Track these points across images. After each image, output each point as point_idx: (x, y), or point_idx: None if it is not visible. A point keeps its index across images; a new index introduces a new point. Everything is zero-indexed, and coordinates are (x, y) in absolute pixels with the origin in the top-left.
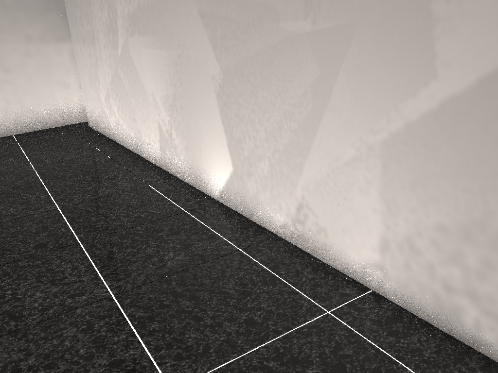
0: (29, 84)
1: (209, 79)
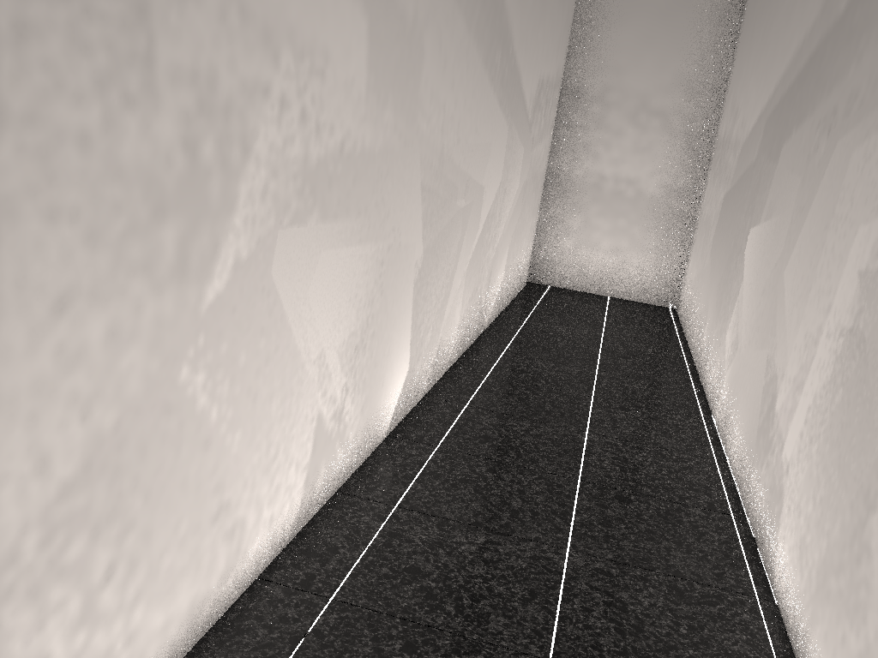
0: None
1: (412, 268)
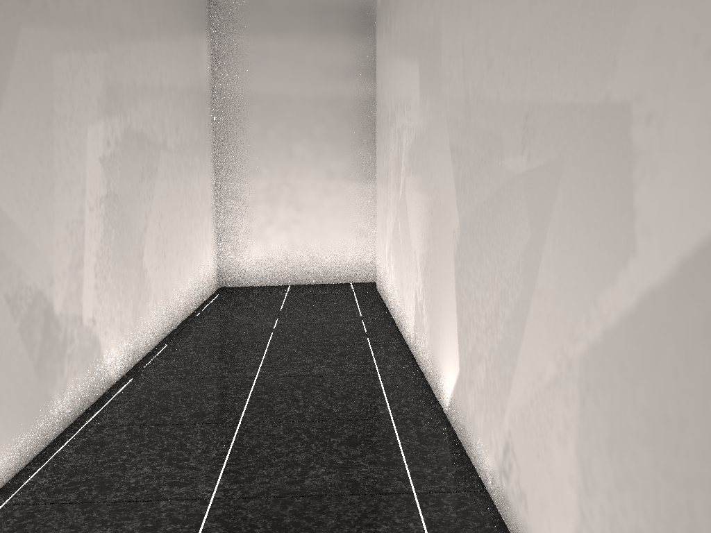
0: (320, 227)
1: (451, 236)
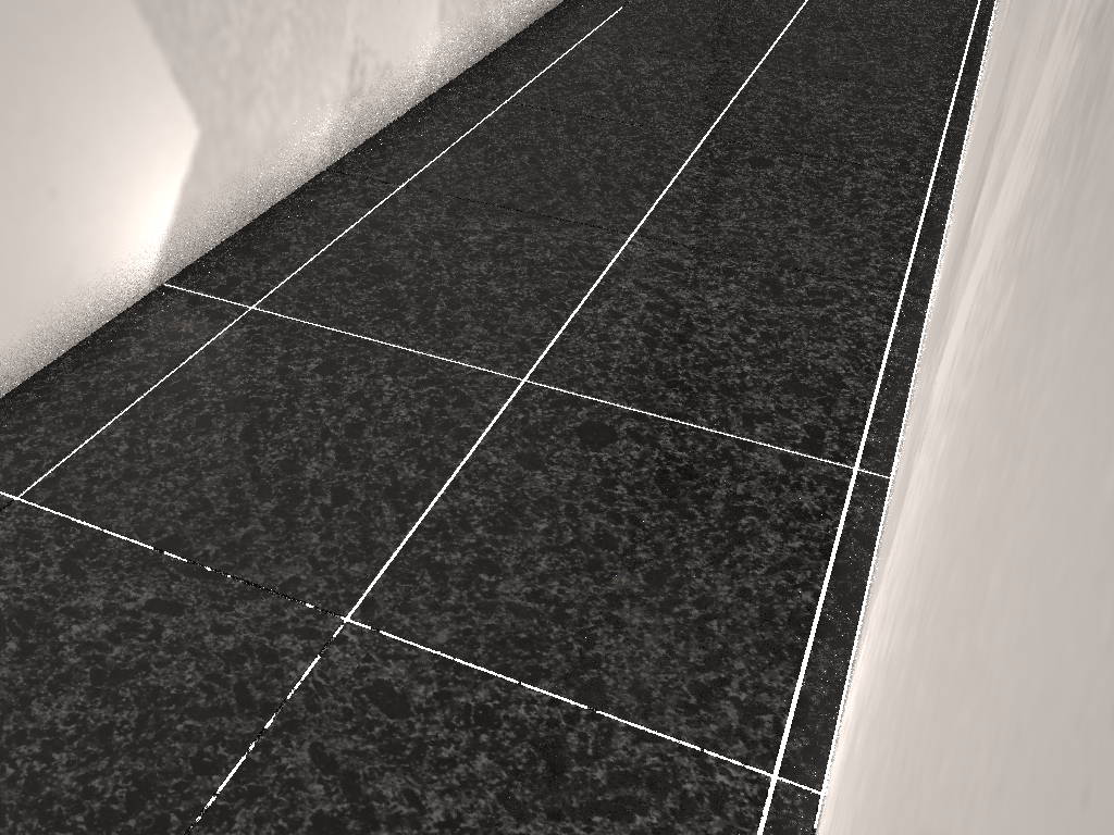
0: None
1: None
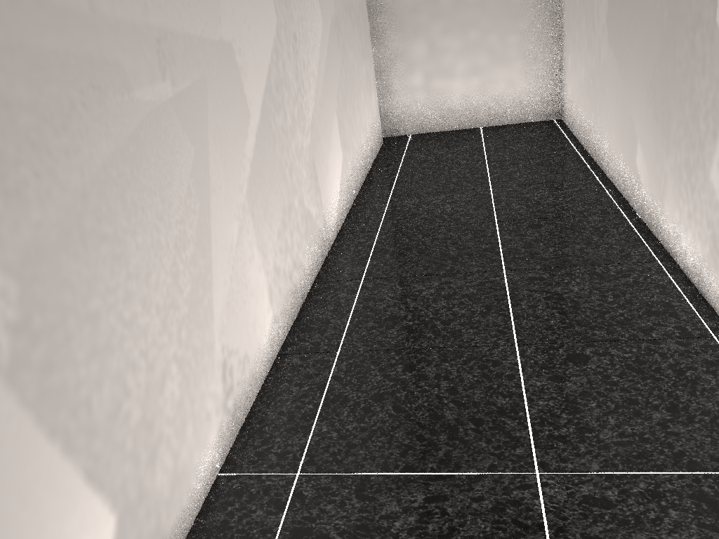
0: None
1: None
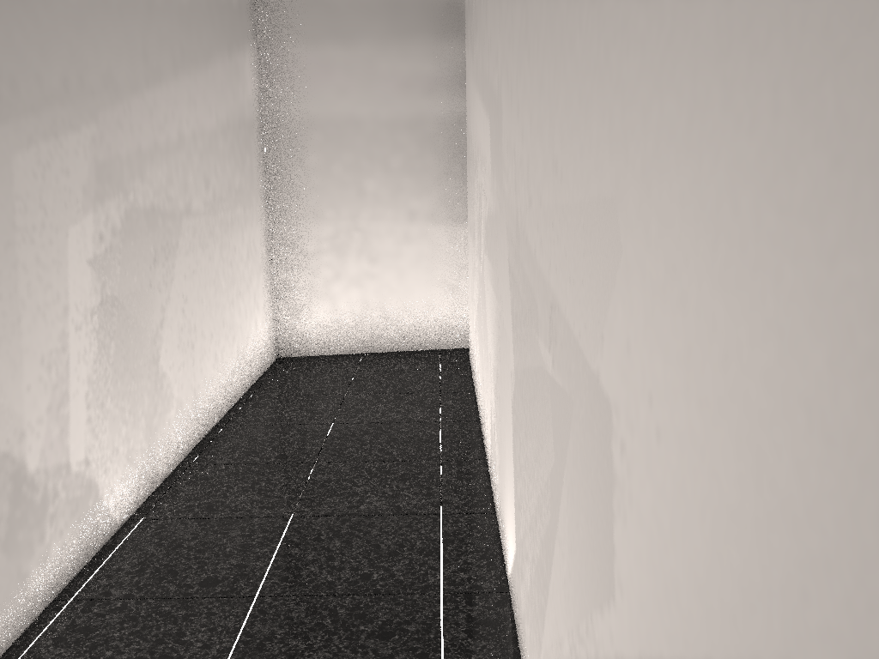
0: (401, 282)
1: (510, 375)
